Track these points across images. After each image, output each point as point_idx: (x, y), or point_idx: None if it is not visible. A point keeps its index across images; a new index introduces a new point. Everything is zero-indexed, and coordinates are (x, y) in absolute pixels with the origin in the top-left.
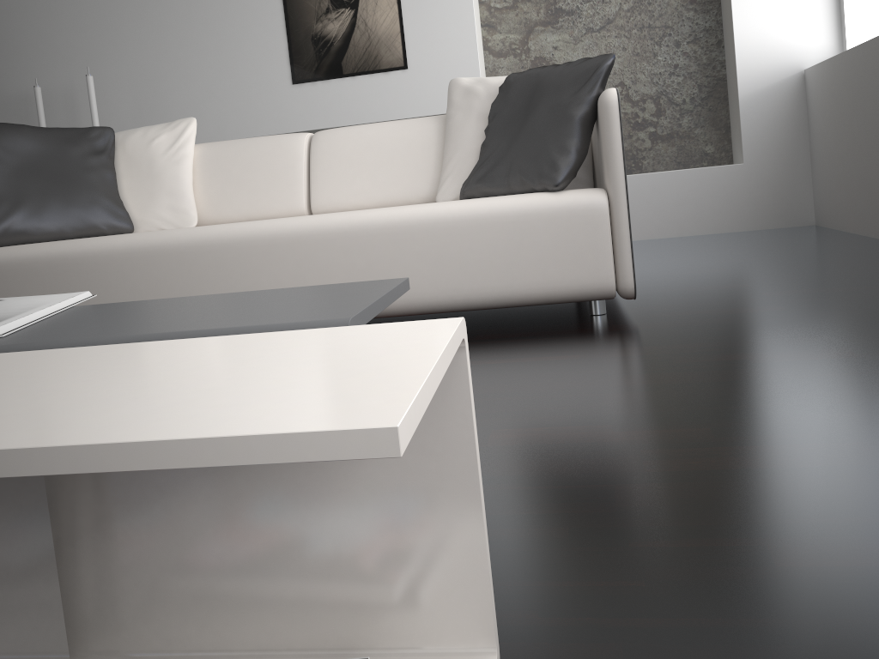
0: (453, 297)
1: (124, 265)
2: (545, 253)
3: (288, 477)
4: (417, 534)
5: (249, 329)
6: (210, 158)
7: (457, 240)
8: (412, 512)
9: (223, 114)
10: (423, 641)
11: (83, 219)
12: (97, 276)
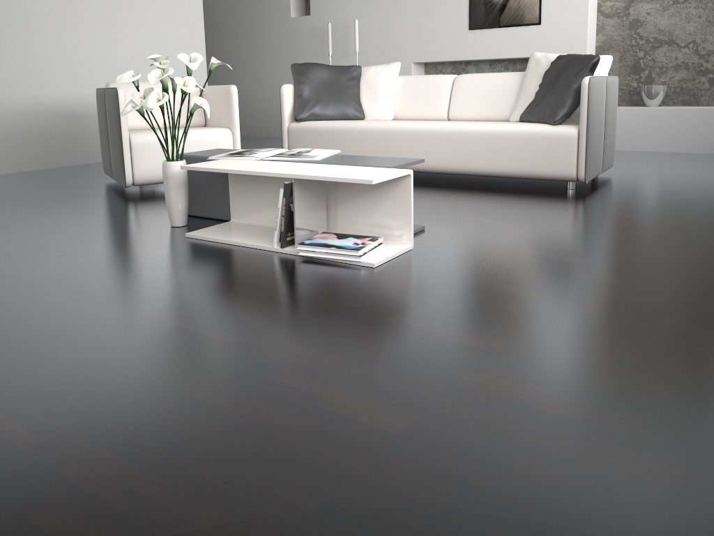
0: (497, 170)
1: (357, 136)
2: (542, 155)
3: (373, 200)
4: (398, 216)
5: (370, 166)
6: (404, 84)
7: (501, 143)
8: (397, 211)
9: (426, 46)
10: (397, 240)
11: (343, 111)
12: (346, 139)
